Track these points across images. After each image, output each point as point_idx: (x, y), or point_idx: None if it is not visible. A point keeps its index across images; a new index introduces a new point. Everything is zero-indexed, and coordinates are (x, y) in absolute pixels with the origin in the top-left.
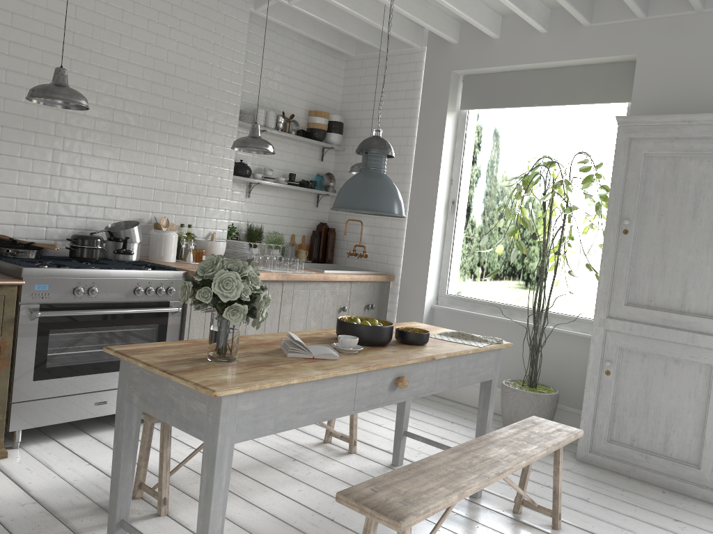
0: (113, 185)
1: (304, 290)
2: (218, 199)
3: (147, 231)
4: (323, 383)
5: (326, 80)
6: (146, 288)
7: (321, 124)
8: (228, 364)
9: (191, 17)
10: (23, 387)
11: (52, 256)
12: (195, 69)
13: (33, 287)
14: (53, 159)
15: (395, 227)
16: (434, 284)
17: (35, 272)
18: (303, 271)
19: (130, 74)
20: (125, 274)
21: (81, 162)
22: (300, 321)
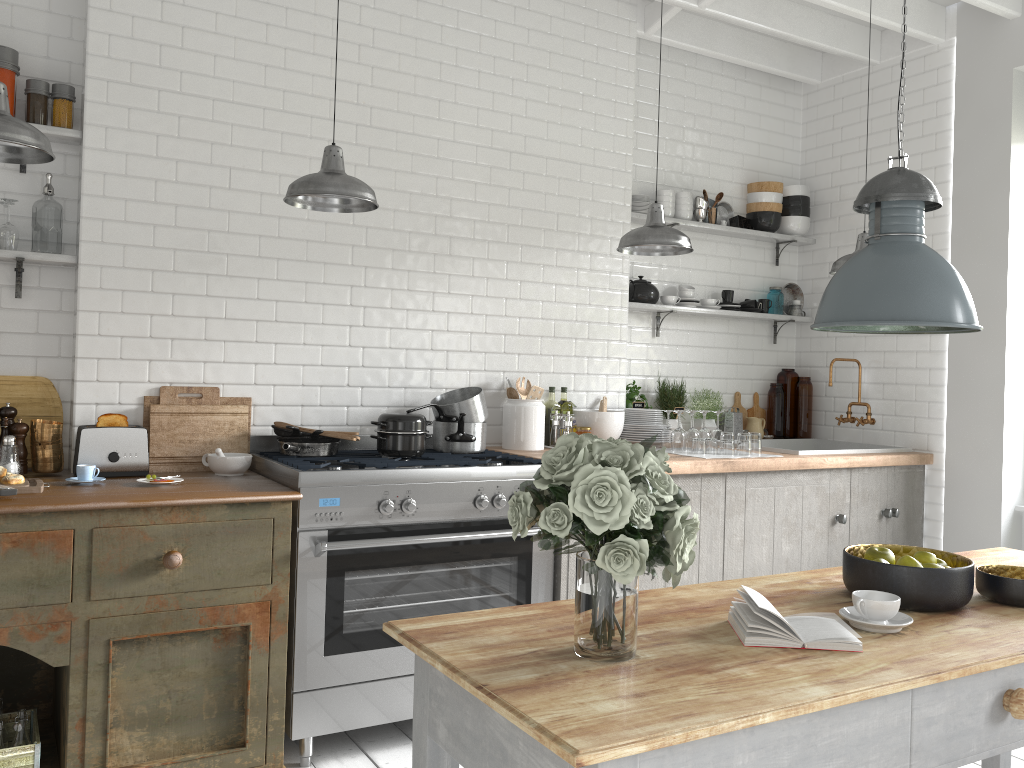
0: (441, 333)
1: (765, 487)
2: (606, 343)
3: (498, 403)
4: (834, 715)
5: (772, 130)
6: (493, 497)
7: (770, 203)
8: (615, 667)
9: (543, 58)
10: (309, 667)
11: (356, 450)
12: (555, 138)
13: (317, 503)
14: (351, 301)
15: (925, 365)
16: (1017, 467)
17: (317, 478)
18: (759, 454)
19: (457, 158)
20: (458, 475)
21: (392, 302)
22: (762, 543)
